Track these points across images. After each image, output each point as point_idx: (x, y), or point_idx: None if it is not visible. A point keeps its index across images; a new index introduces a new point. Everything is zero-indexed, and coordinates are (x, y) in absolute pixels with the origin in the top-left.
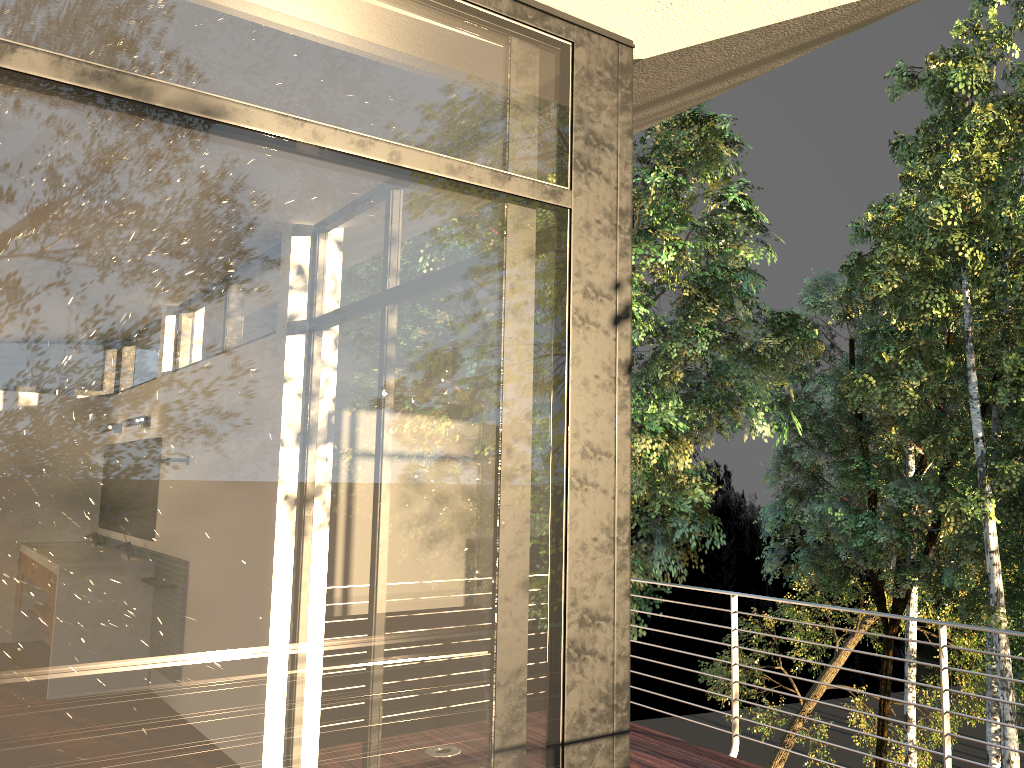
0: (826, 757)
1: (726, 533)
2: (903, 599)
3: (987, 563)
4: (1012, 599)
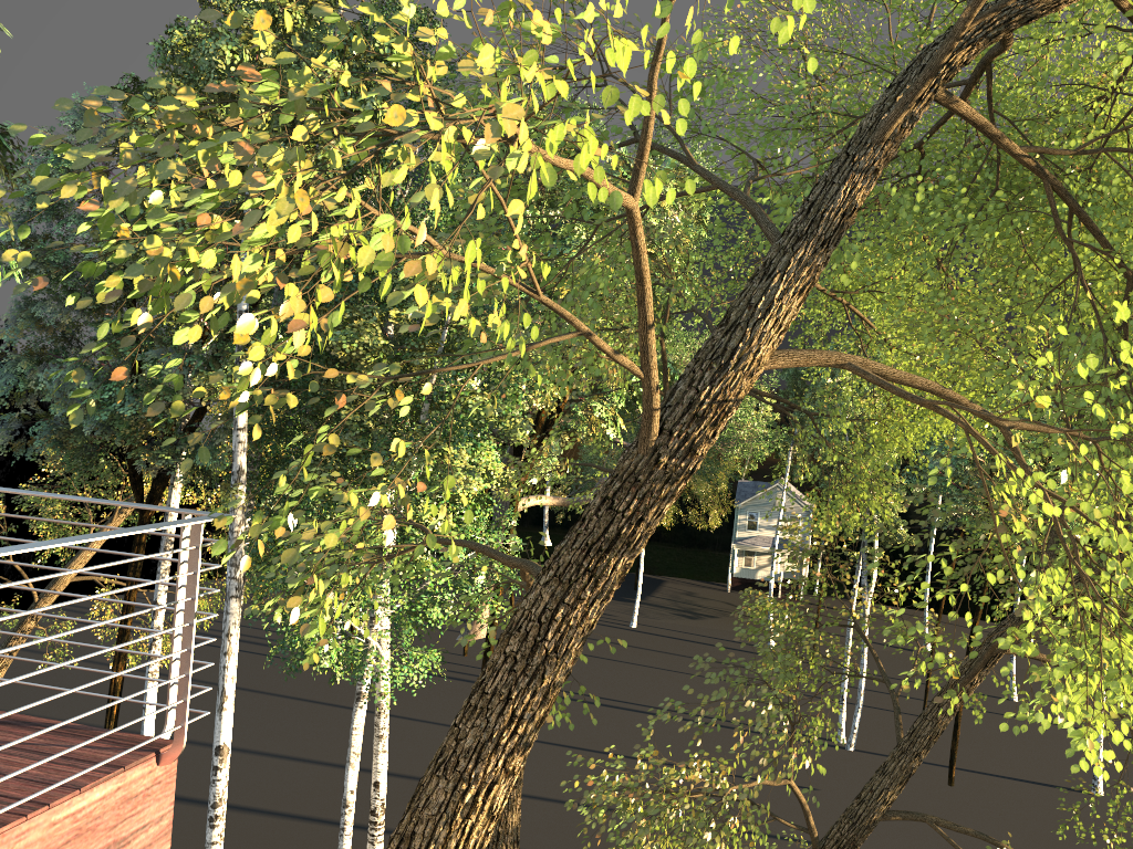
0: (95, 658)
1: (2, 405)
2: (163, 480)
3: (234, 441)
4: (267, 478)
